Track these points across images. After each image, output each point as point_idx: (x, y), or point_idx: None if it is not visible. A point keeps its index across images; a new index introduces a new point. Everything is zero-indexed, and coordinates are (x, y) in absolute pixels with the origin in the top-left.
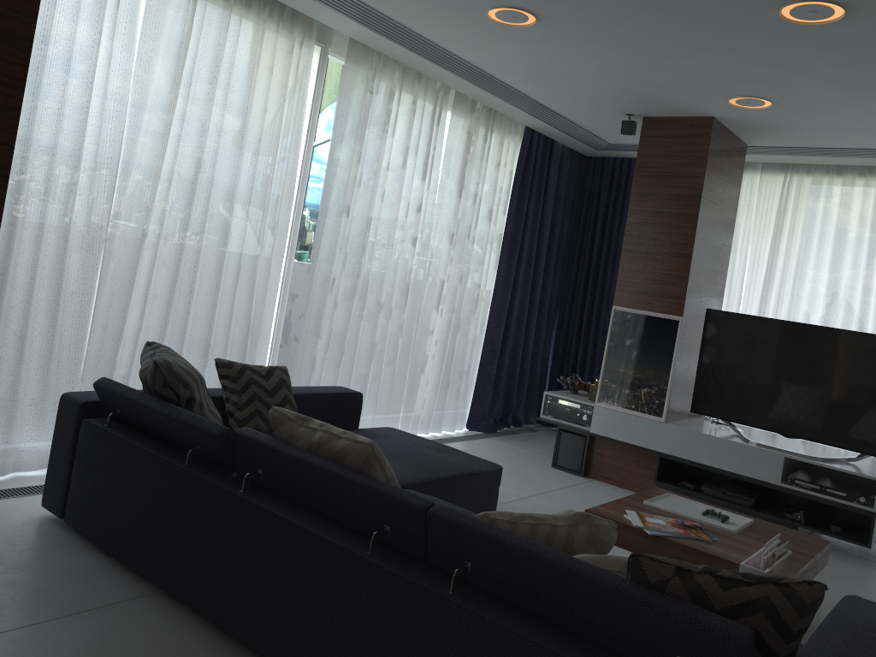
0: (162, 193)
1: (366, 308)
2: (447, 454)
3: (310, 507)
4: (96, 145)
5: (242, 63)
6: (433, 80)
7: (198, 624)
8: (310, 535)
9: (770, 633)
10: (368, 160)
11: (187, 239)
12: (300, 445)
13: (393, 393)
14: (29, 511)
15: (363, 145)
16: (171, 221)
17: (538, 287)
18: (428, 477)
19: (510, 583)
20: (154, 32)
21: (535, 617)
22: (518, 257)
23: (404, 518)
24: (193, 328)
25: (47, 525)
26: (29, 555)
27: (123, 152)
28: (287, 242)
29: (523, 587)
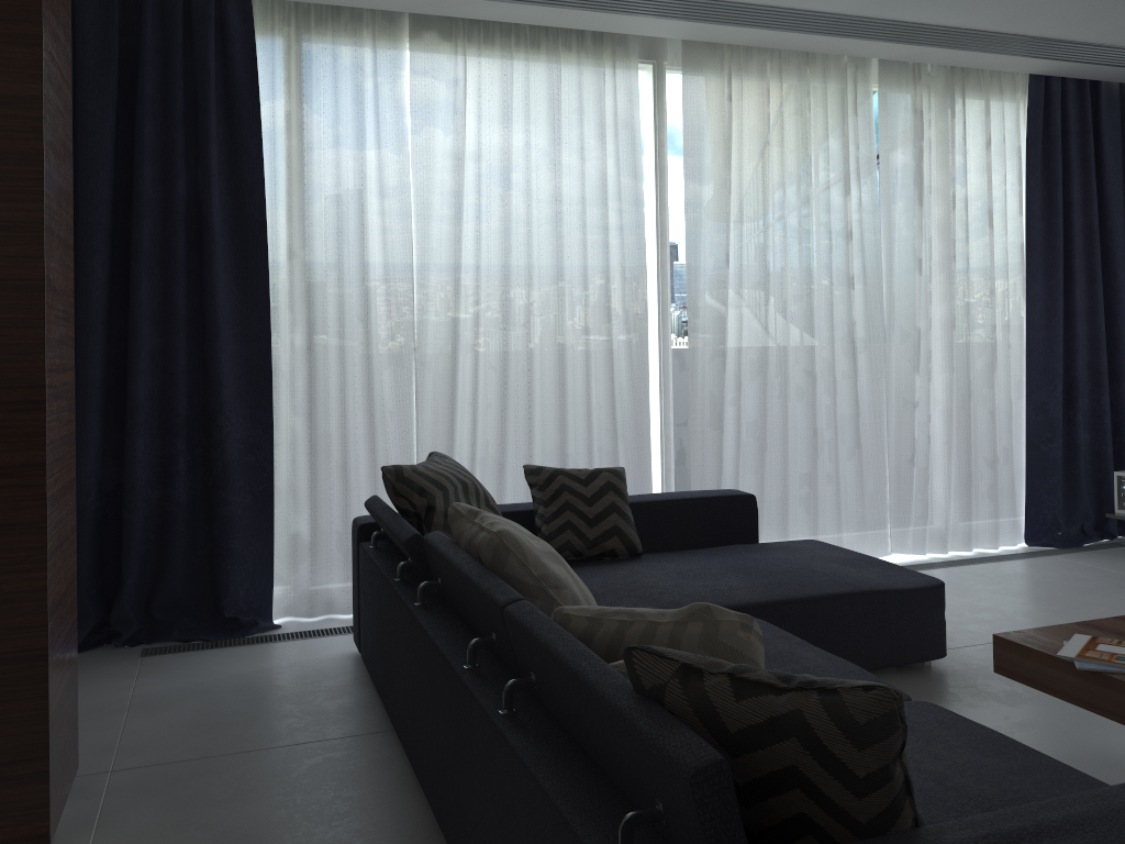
0: (472, 286)
1: (793, 384)
2: (860, 569)
3: (465, 619)
4: (382, 249)
5: (542, 115)
6: (833, 56)
7: (406, 765)
8: (435, 649)
9: (820, 776)
10: (750, 188)
11: (514, 333)
12: (462, 544)
13: (867, 498)
14: (346, 648)
15: (730, 169)
16: (490, 316)
17: (1121, 313)
18: (781, 597)
19: (555, 699)
20: (425, 111)
21: (581, 747)
22: (1068, 272)
23: (495, 621)
24: (544, 437)
25: (350, 661)
26: (306, 688)
27: (416, 250)
28: (657, 316)
29: (562, 704)
